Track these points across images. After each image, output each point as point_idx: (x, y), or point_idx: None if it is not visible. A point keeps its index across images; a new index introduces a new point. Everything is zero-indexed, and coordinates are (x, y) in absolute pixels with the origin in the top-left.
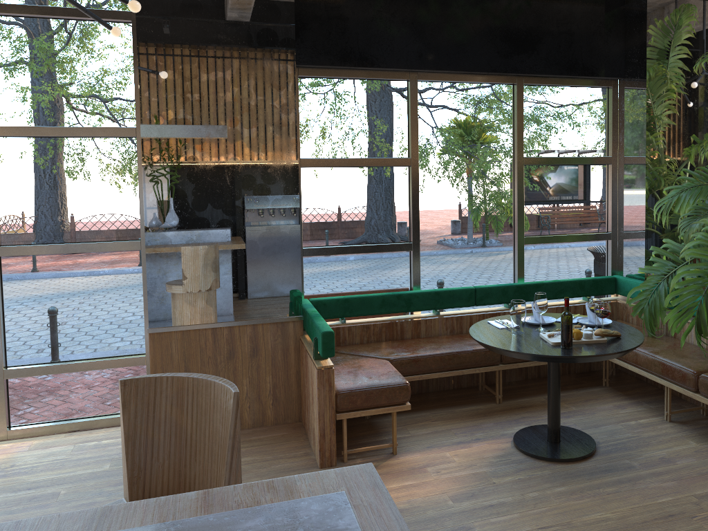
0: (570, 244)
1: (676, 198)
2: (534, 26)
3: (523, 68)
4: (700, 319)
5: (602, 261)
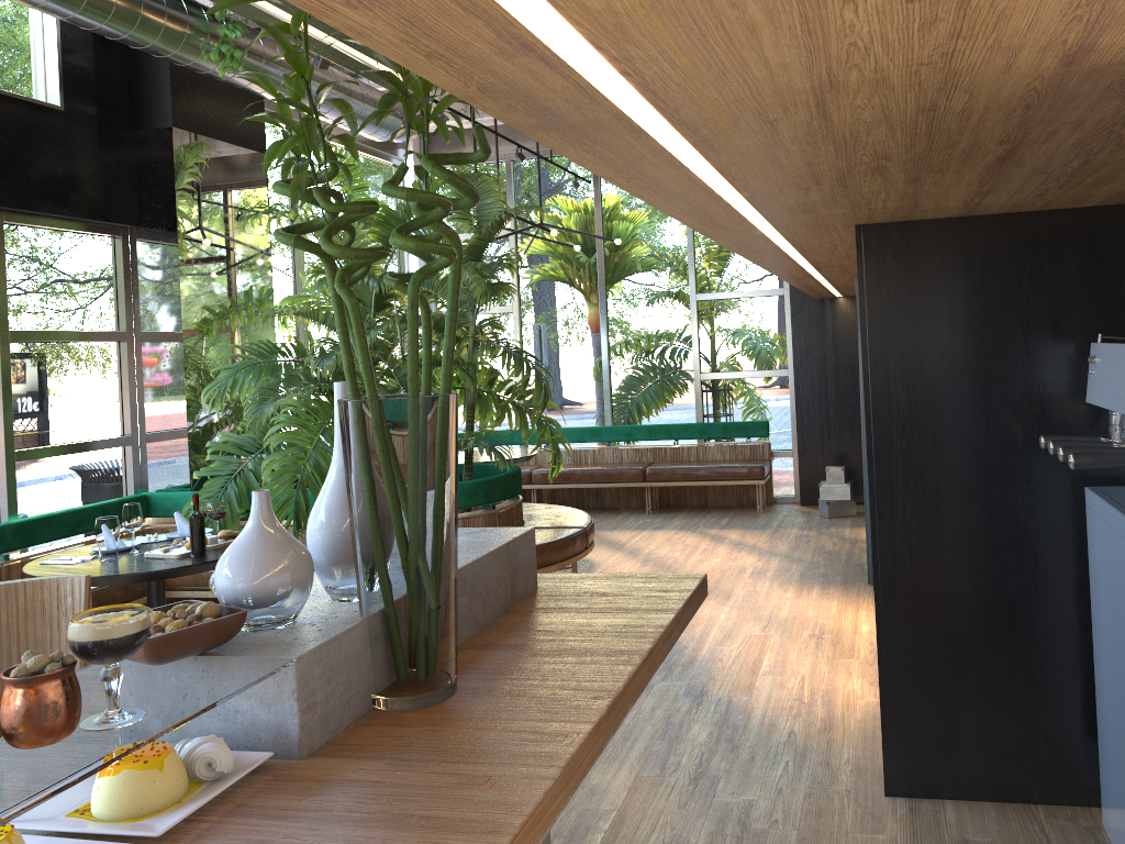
0: (78, 456)
1: (233, 380)
2: (22, 141)
3: (8, 198)
4: (298, 511)
5: (120, 477)
